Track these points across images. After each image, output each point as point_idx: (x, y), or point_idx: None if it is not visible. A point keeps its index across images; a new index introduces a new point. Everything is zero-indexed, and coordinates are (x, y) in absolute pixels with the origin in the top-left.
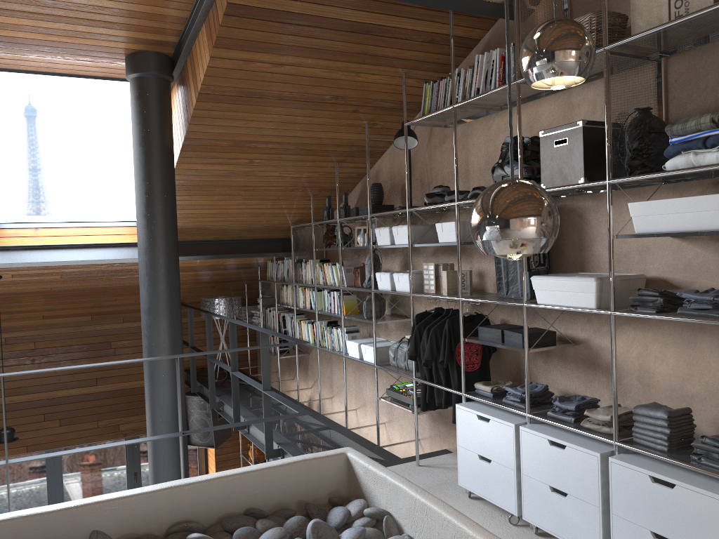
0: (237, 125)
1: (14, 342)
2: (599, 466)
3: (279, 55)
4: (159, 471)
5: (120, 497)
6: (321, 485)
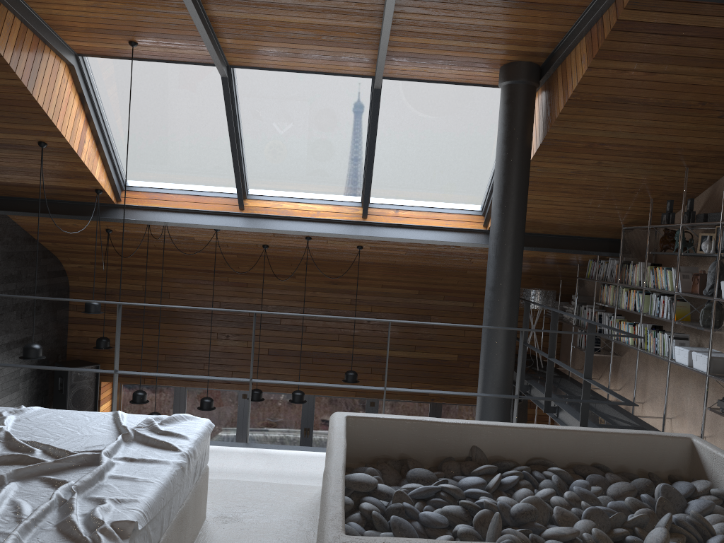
0: (595, 128)
1: (356, 303)
2: None
3: (654, 64)
4: None
5: (495, 425)
6: (662, 461)
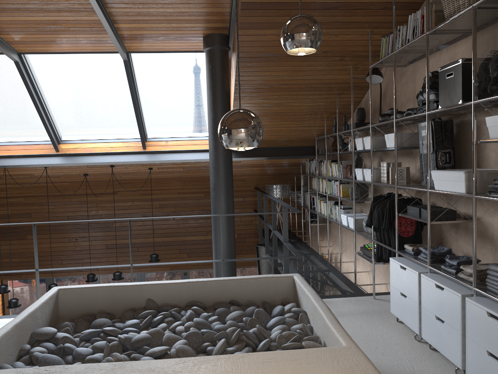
0: (264, 74)
1: (164, 206)
2: (460, 303)
3: (280, 29)
4: None
5: (162, 283)
6: (276, 293)
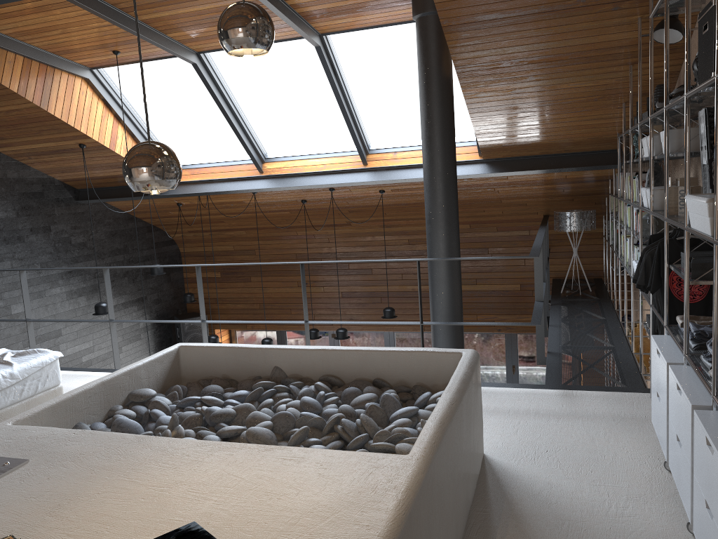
0: (495, 47)
1: (414, 243)
2: (690, 419)
3: None
4: None
5: (291, 348)
6: (438, 375)
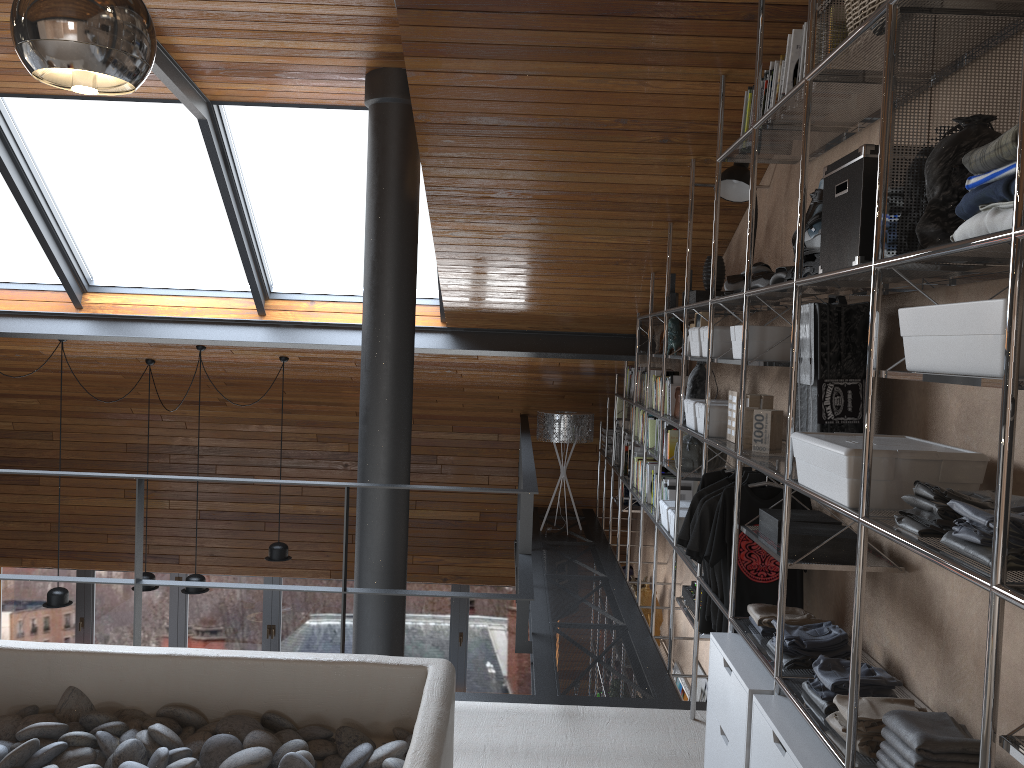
0: (489, 166)
1: (326, 440)
2: None
3: (503, 61)
4: (359, 635)
5: (106, 652)
6: (383, 705)
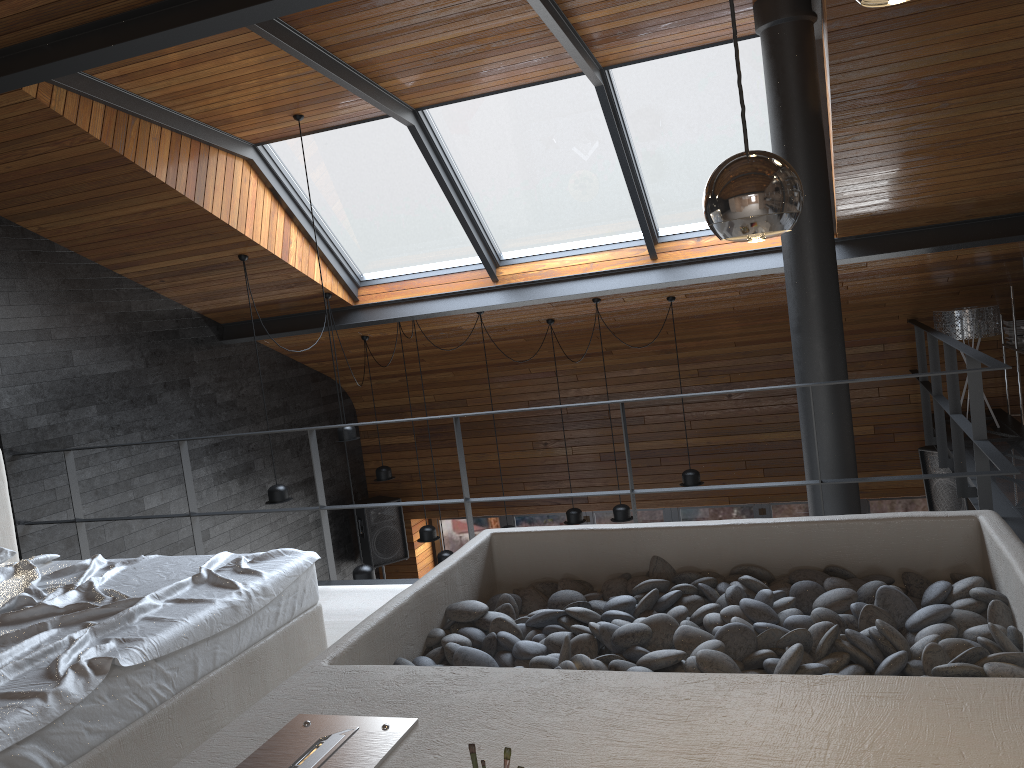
0: (901, 59)
1: (707, 374)
2: None
3: None
4: None
5: (678, 526)
6: (937, 554)
